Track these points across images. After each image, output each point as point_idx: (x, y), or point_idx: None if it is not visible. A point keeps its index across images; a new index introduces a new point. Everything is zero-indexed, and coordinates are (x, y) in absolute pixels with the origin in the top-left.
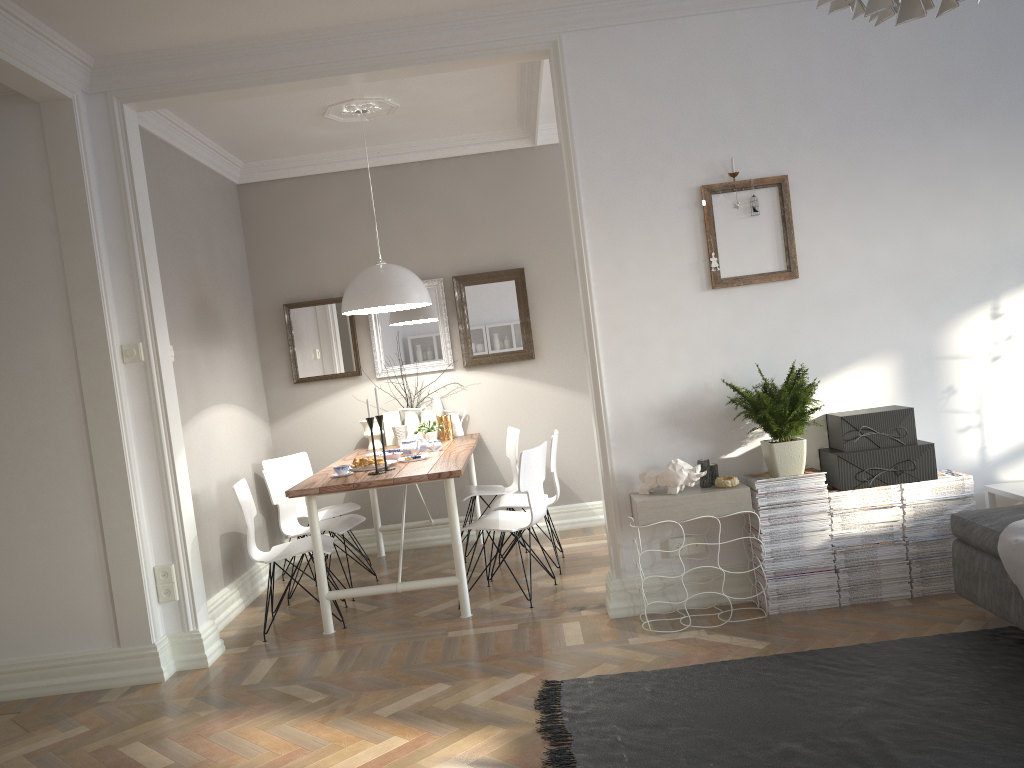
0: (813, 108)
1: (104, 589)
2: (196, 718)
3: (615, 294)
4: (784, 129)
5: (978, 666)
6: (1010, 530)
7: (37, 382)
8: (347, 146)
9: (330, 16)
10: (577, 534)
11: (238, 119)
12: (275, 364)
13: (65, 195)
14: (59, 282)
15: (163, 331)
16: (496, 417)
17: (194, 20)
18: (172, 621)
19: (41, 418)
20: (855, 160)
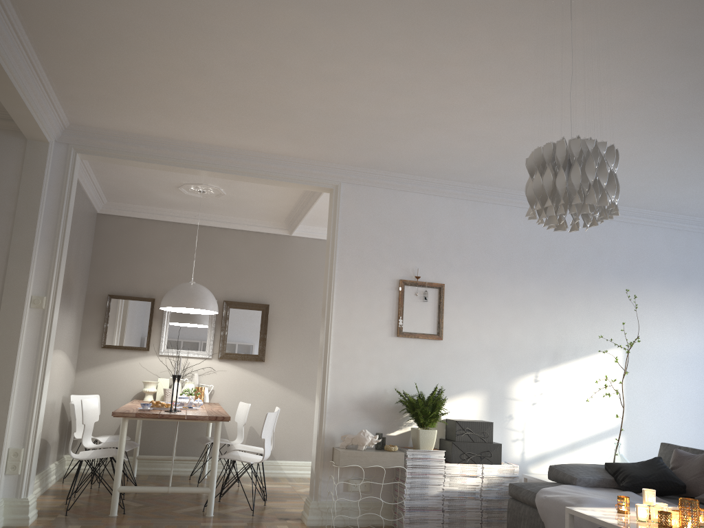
0: (461, 253)
1: None
2: None
3: (344, 328)
4: (446, 260)
5: None
6: (541, 491)
7: None
8: (178, 208)
9: (221, 140)
10: (270, 480)
11: (125, 176)
12: (91, 332)
13: (26, 196)
14: (4, 247)
15: (59, 293)
16: (231, 394)
17: (145, 122)
18: (10, 489)
19: None
20: (478, 284)
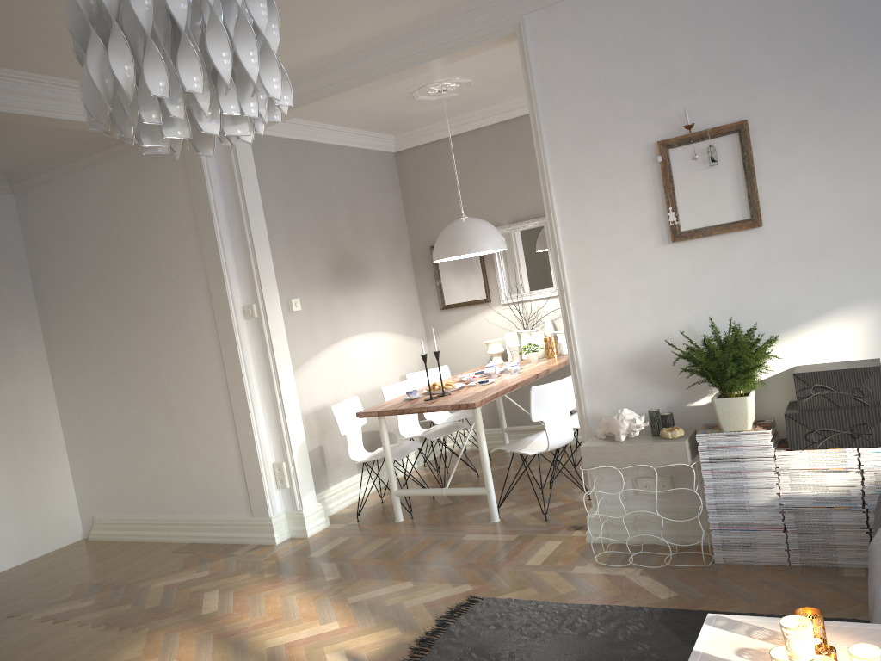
0: (776, 43)
1: (242, 476)
2: (260, 578)
3: (582, 252)
4: (744, 71)
5: None
6: None
7: (196, 334)
8: (465, 111)
9: (334, 44)
10: None
11: (353, 113)
12: (428, 294)
13: (199, 204)
14: (201, 265)
15: (272, 293)
16: None
17: None
18: (287, 502)
19: (200, 358)
20: (827, 93)
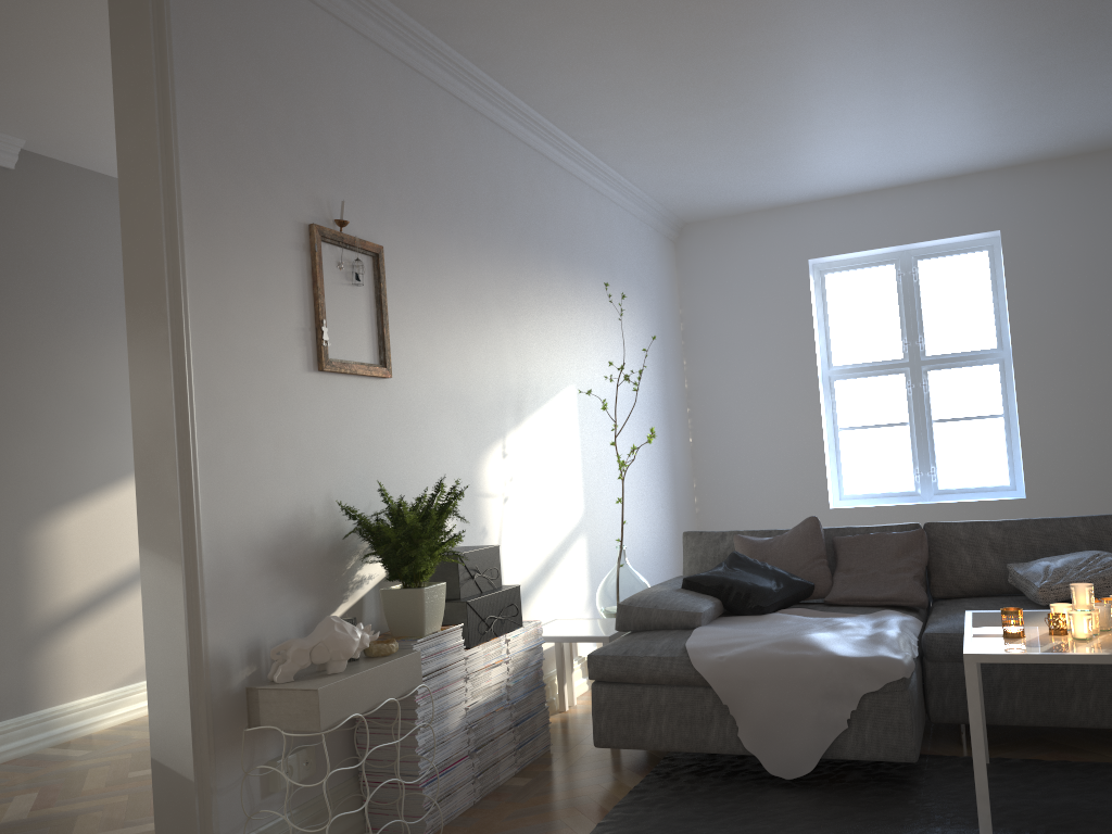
0: (397, 179)
1: None
2: None
3: (216, 348)
4: (376, 190)
5: (729, 800)
6: (696, 651)
7: None
8: None
9: None
10: None
11: None
12: None
13: None
14: None
15: None
16: None
17: None
18: None
19: None
20: (425, 255)
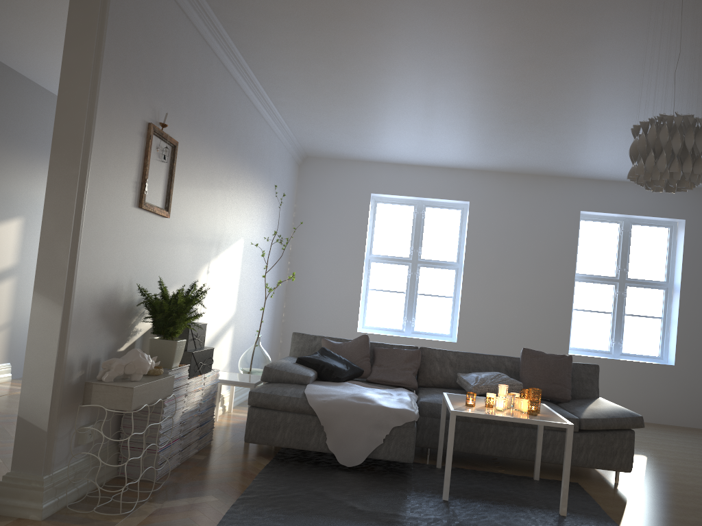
0: (189, 104)
1: None
2: None
3: (98, 185)
4: (180, 109)
5: (319, 474)
6: (310, 396)
7: None
8: None
9: None
10: None
11: None
12: None
13: None
14: None
15: None
16: None
17: None
18: None
19: None
20: (194, 150)
